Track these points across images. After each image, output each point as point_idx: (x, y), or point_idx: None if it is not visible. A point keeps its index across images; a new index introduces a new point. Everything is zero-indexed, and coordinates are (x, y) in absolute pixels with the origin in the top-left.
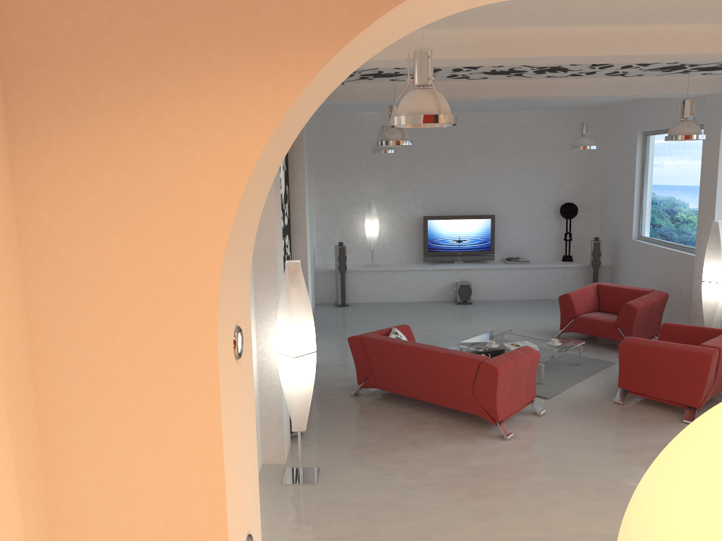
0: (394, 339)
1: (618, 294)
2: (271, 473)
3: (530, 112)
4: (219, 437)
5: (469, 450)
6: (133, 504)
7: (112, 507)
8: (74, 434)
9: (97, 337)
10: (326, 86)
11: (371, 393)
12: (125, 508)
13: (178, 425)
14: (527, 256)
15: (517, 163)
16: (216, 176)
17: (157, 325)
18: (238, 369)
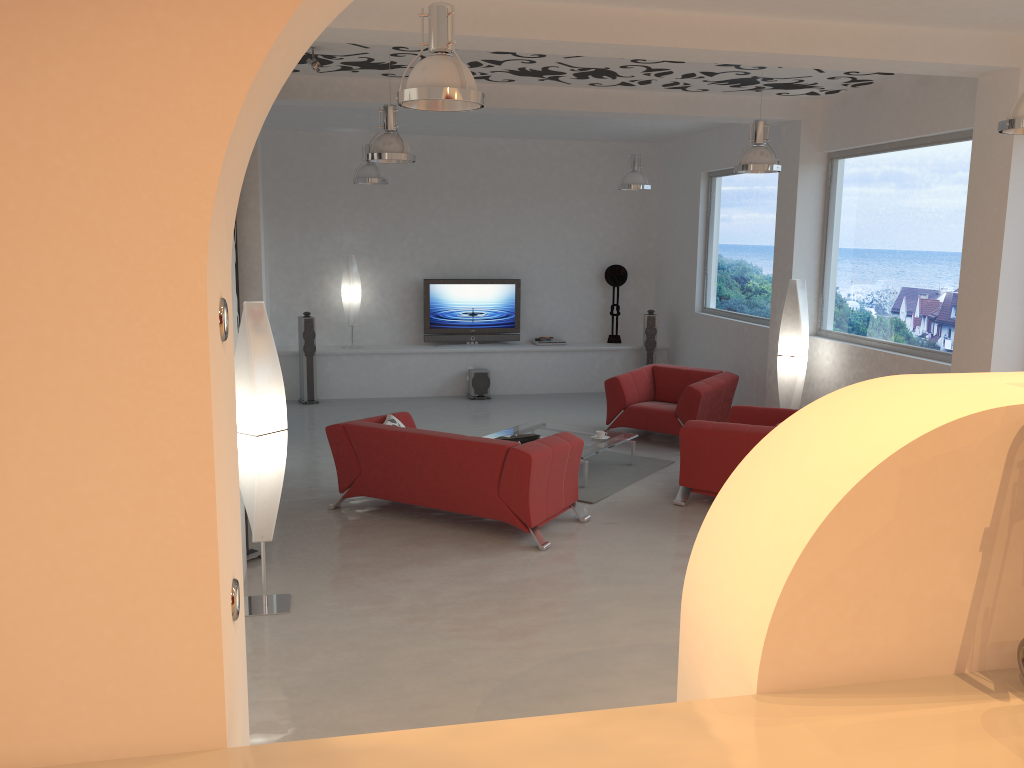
0: (391, 426)
1: (678, 378)
2: None
3: (566, 142)
4: (208, 422)
5: (495, 564)
6: (88, 515)
7: (57, 521)
8: (4, 421)
9: (40, 286)
10: None
11: (358, 505)
12: (77, 521)
13: (152, 407)
14: (562, 336)
15: (550, 210)
16: (208, 78)
17: (125, 272)
18: (223, 356)
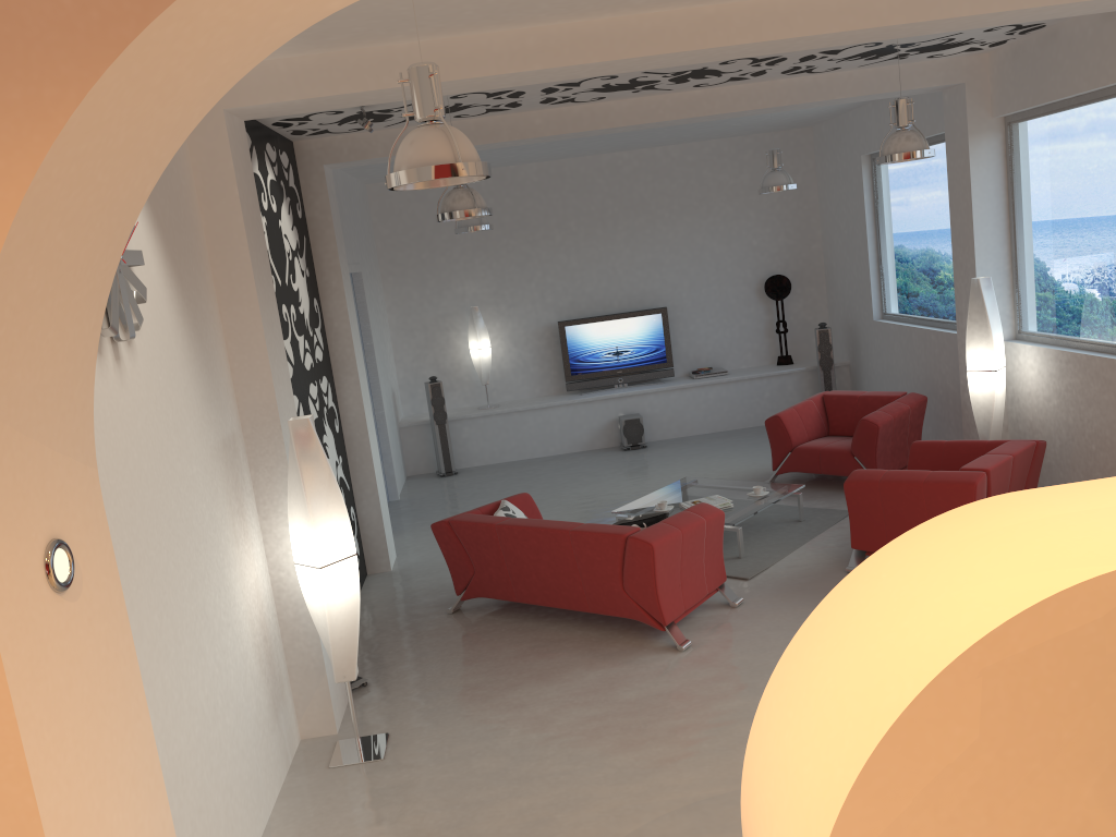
0: (500, 518)
1: (853, 406)
2: (313, 753)
3: (701, 143)
4: (12, 722)
5: (624, 675)
6: None
7: None
8: None
9: None
10: (140, 140)
11: (480, 606)
12: None
13: None
14: (724, 364)
15: (692, 224)
16: None
17: None
18: (68, 607)
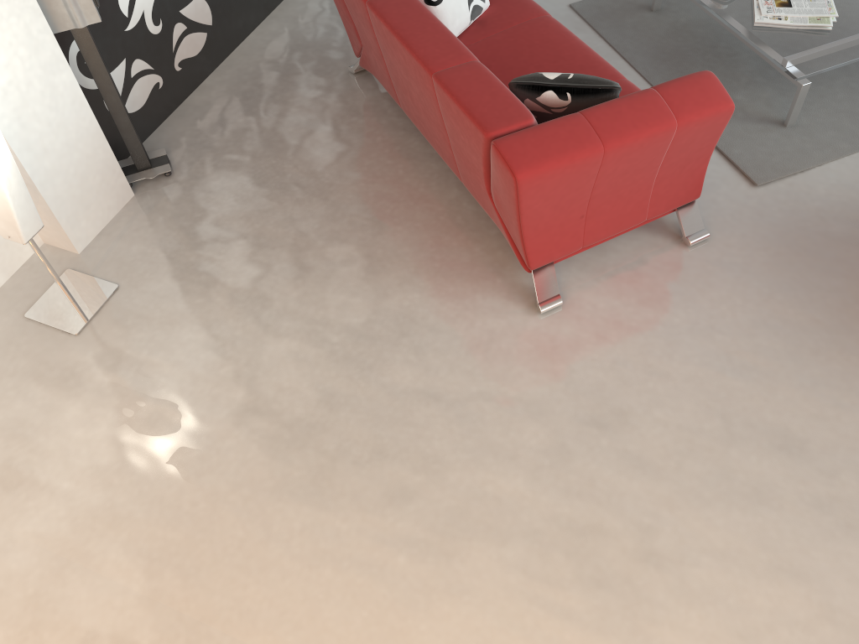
0: None
1: None
2: (35, 277)
3: None
4: None
5: (432, 324)
6: None
7: None
8: None
9: None
10: None
11: None
12: None
13: None
14: None
15: None
16: None
17: None
18: None
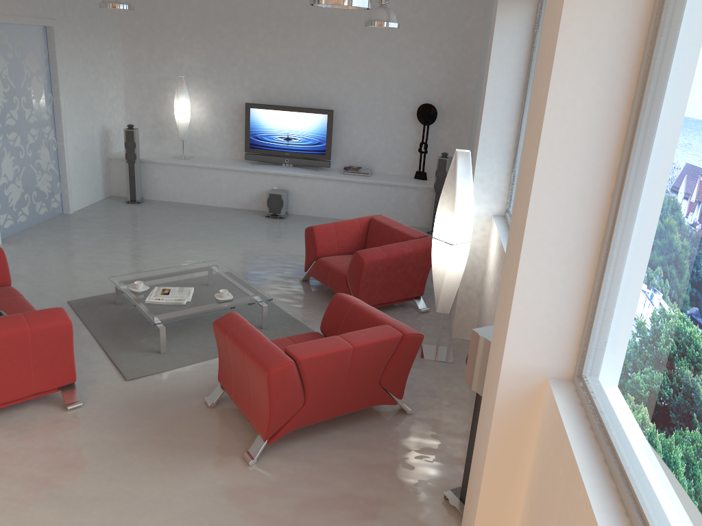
0: None
1: (384, 235)
2: None
3: None
4: None
5: None
6: None
7: None
8: None
9: None
10: None
11: None
12: None
13: None
14: (375, 167)
15: (370, 45)
16: None
17: None
18: None
